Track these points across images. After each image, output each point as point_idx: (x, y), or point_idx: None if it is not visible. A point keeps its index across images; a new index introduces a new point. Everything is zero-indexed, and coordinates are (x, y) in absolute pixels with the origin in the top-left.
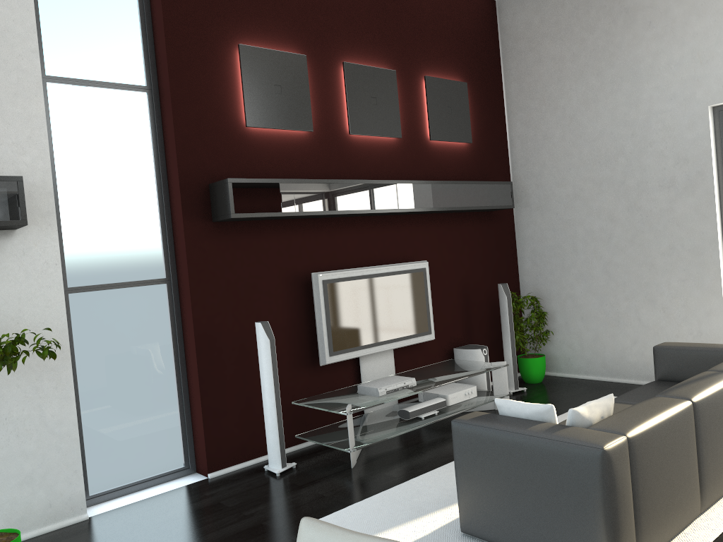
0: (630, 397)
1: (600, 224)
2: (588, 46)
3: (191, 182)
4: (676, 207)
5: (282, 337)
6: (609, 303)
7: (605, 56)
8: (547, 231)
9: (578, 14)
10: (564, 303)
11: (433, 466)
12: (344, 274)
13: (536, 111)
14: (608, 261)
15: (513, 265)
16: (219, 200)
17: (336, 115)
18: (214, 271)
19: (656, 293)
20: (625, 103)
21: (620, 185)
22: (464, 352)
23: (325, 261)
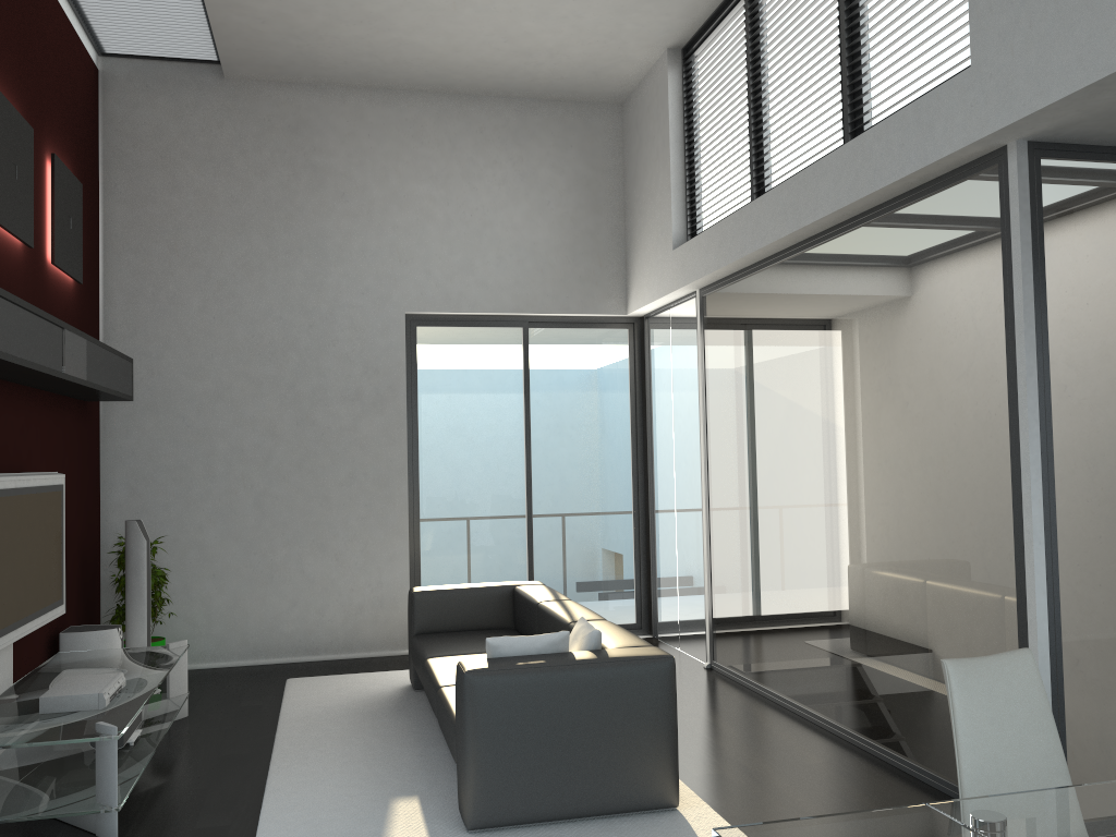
0: (441, 650)
1: (255, 438)
2: (256, 194)
3: None
4: (361, 426)
5: None
6: (260, 551)
7: (280, 215)
8: (164, 444)
9: (245, 146)
10: (185, 555)
11: (251, 798)
12: (1, 482)
13: (160, 260)
14: (263, 492)
15: (98, 494)
16: None
17: None
18: None
19: (328, 536)
20: (304, 283)
21: (290, 389)
22: (88, 637)
23: None
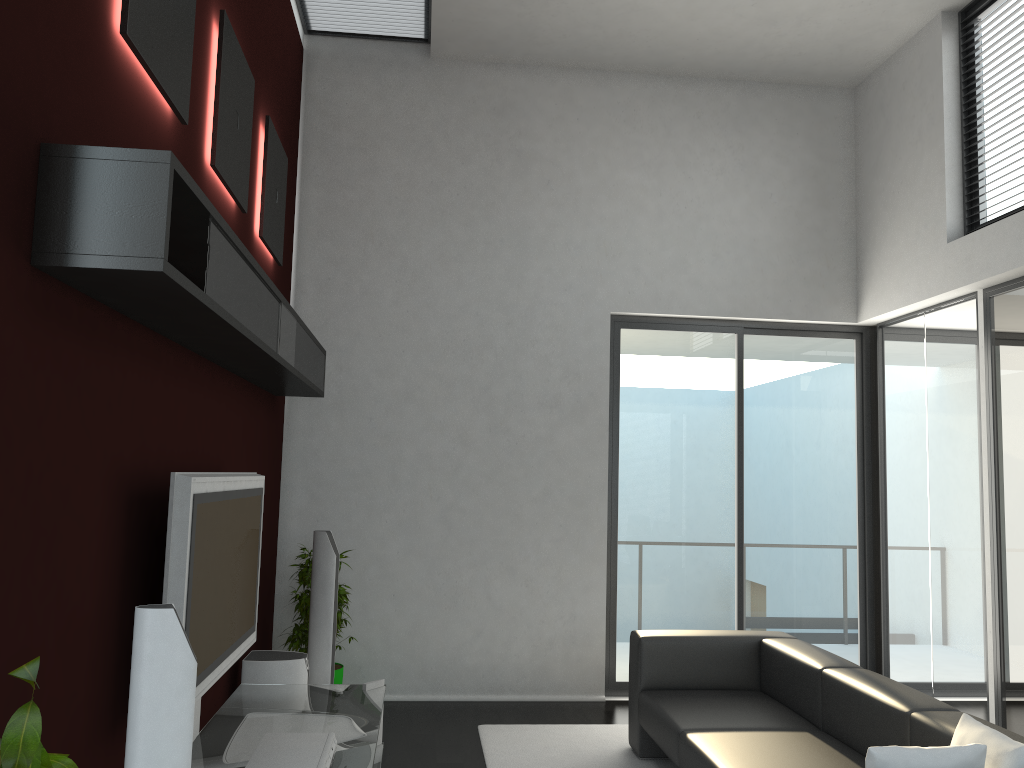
0: (696, 720)
1: (444, 445)
2: (457, 180)
3: (12, 113)
4: (558, 437)
5: (85, 654)
6: (444, 571)
7: (481, 203)
8: (348, 446)
9: (447, 129)
10: (364, 571)
11: None
12: (211, 483)
13: (355, 248)
14: (450, 504)
15: (278, 498)
16: (97, 204)
17: (198, 112)
18: (12, 429)
19: (518, 558)
20: (503, 277)
21: (483, 392)
22: (273, 667)
23: (155, 446)
